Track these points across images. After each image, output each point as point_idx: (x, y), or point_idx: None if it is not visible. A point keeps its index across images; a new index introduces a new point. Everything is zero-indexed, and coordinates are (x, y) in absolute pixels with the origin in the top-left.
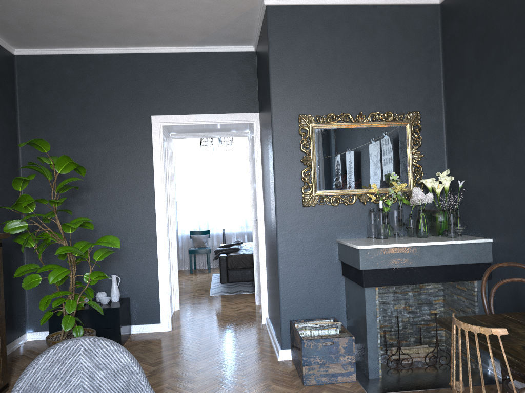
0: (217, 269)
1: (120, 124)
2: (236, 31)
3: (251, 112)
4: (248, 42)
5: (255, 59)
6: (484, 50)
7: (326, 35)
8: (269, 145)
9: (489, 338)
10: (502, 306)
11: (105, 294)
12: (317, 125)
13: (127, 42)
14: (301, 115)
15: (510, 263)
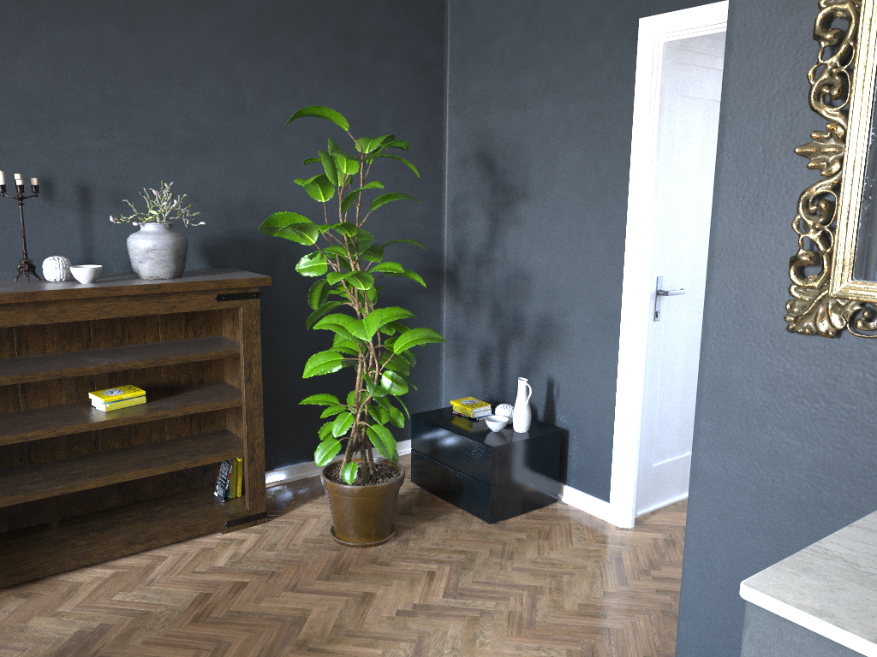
0: None
1: (585, 50)
2: None
3: None
4: None
5: None
6: None
7: None
8: None
9: None
10: None
11: (509, 411)
12: None
13: None
14: None
15: None
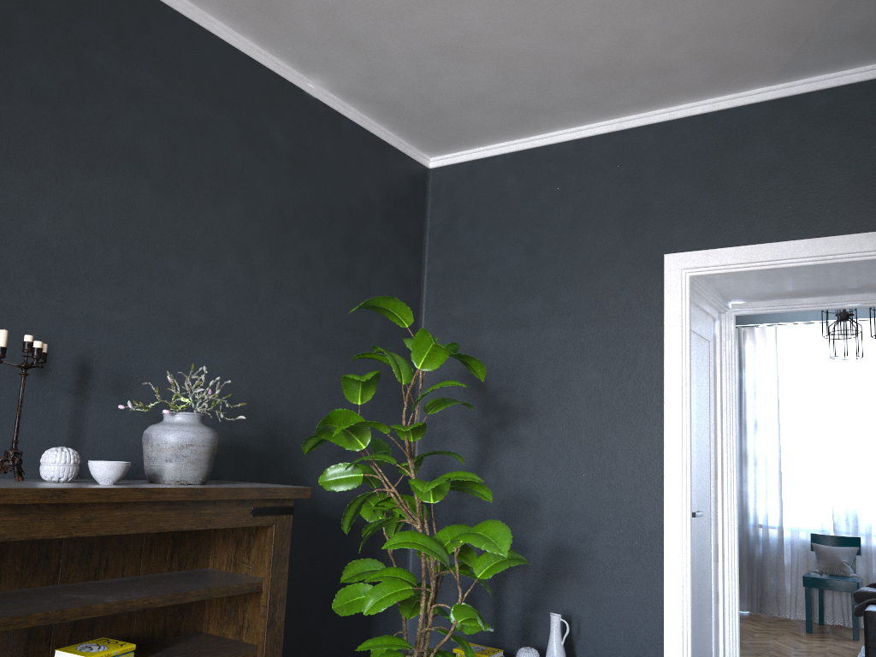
0: None
1: (599, 279)
2: None
3: None
4: None
5: None
6: None
7: None
8: None
9: None
10: None
11: (536, 656)
12: None
13: (617, 104)
14: None
15: None
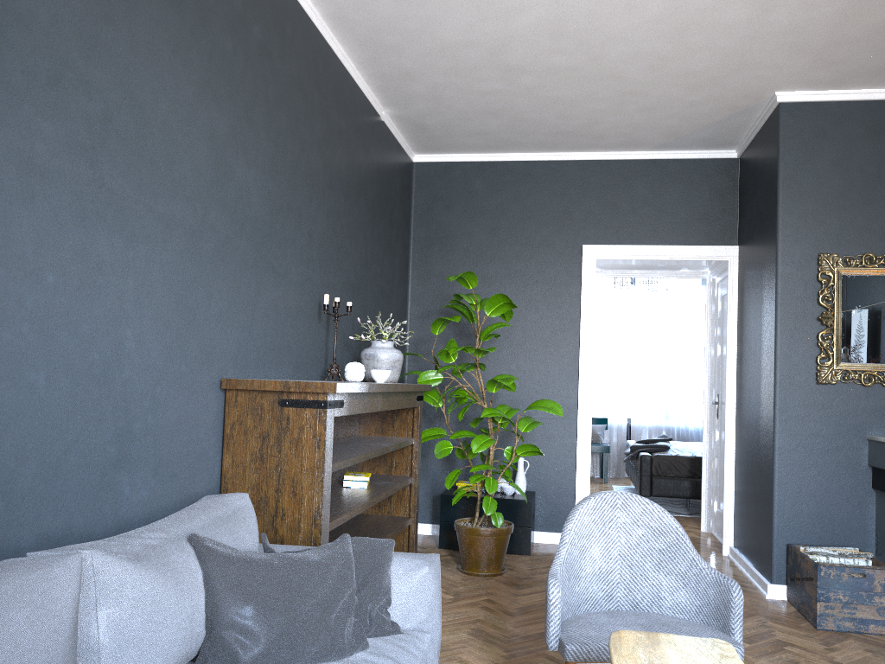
0: (616, 479)
1: (539, 255)
2: (718, 132)
3: (727, 245)
4: (730, 146)
5: (736, 169)
6: None
7: (867, 143)
8: (767, 293)
9: None
10: None
11: (507, 482)
12: (846, 269)
13: (560, 147)
14: (822, 255)
15: None
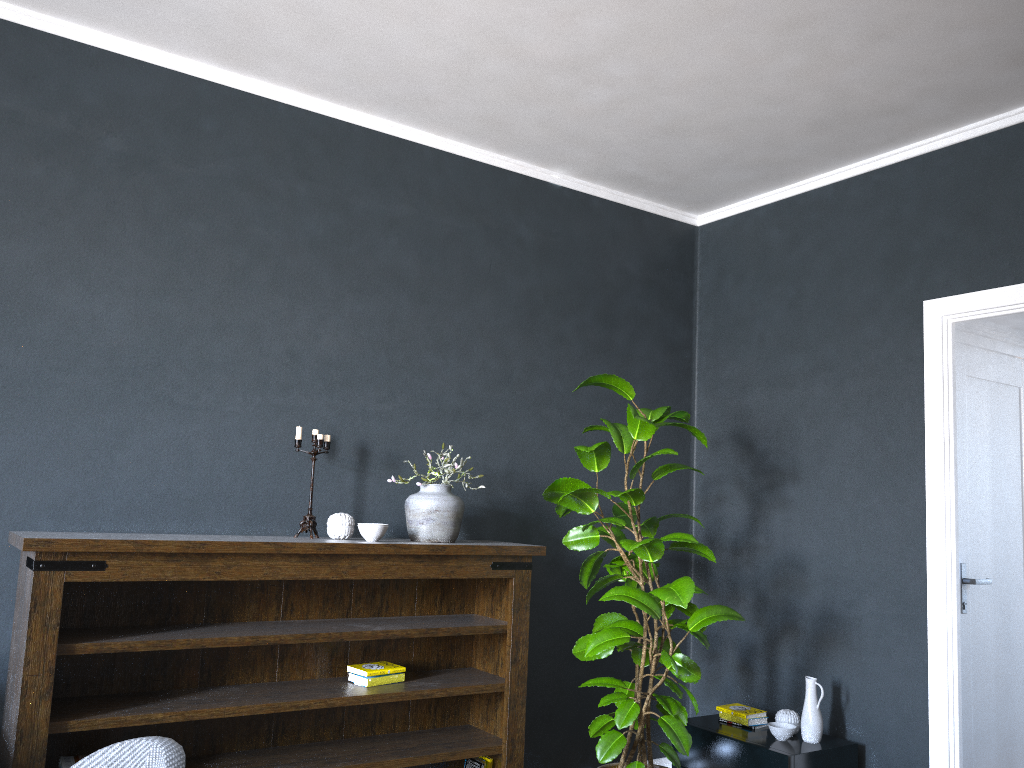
0: None
1: (860, 330)
2: None
3: None
4: None
5: None
6: None
7: None
8: None
9: None
10: None
11: (794, 718)
12: None
13: (865, 144)
14: None
15: None
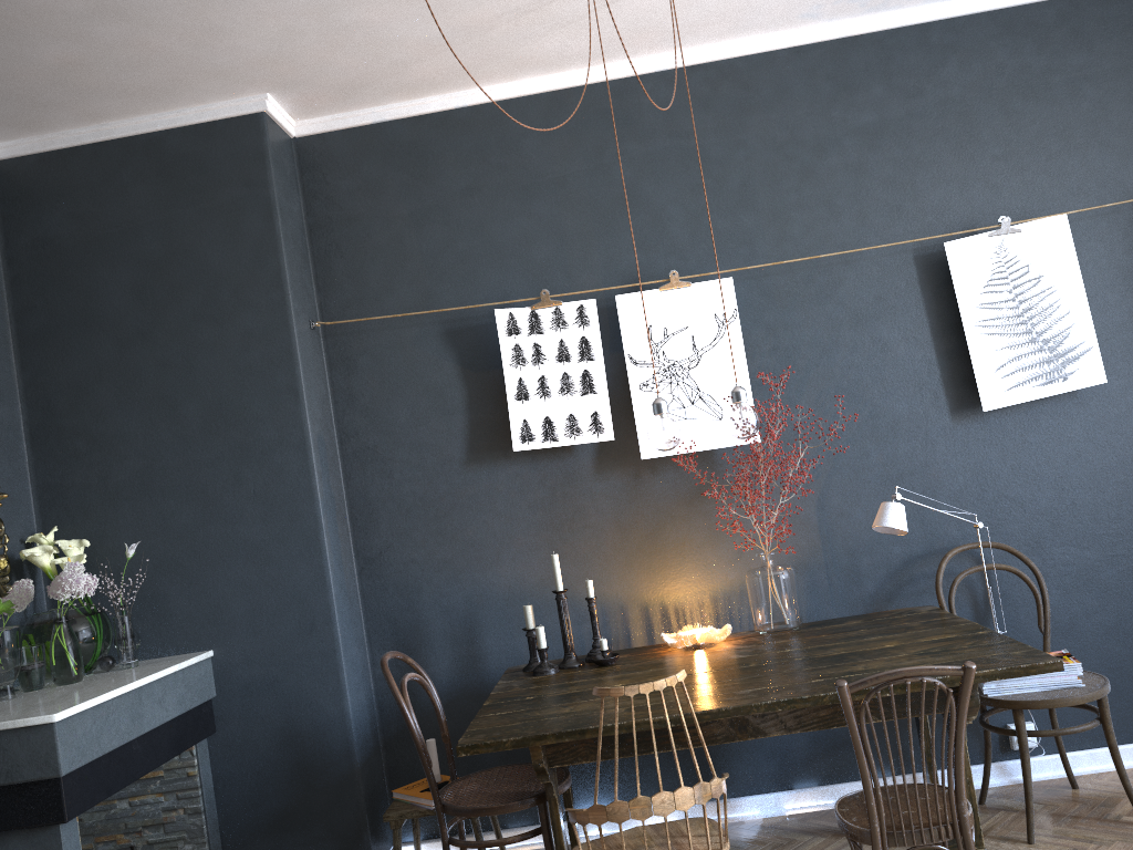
0: None
1: None
2: None
3: None
4: None
5: None
6: (163, 289)
7: None
8: None
9: (583, 722)
10: (252, 773)
11: None
12: None
13: None
14: None
15: (391, 653)
